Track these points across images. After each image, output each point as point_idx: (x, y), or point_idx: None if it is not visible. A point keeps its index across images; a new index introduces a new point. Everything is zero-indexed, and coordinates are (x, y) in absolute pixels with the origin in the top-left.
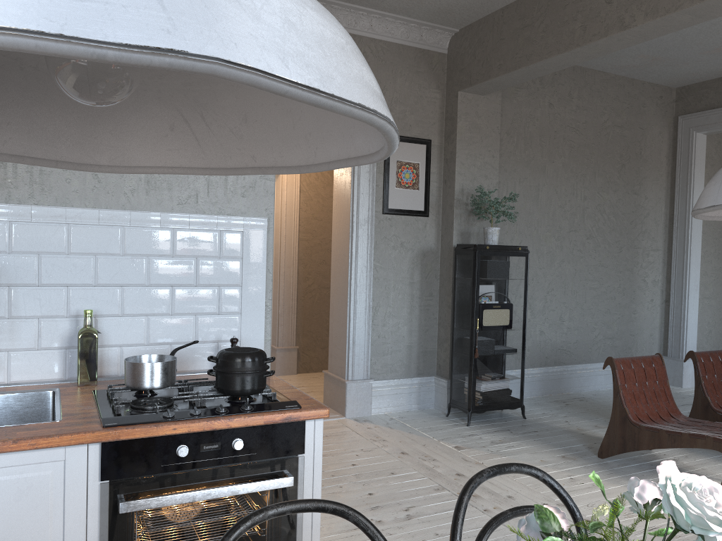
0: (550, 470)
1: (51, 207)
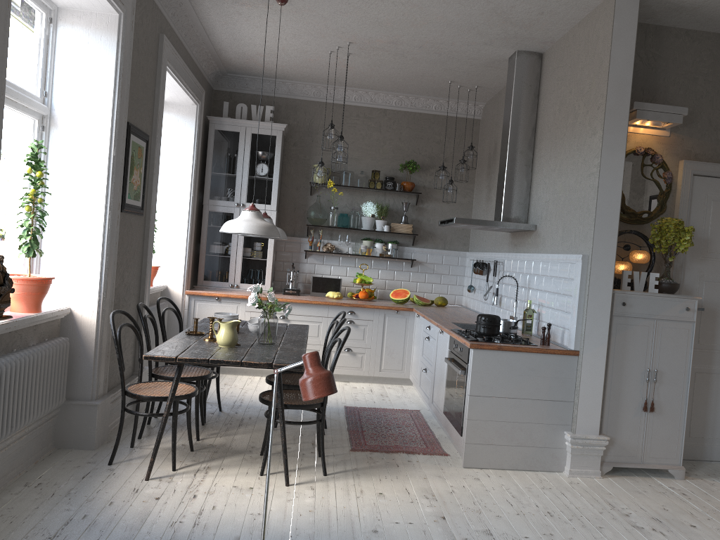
0: None
1: (539, 254)
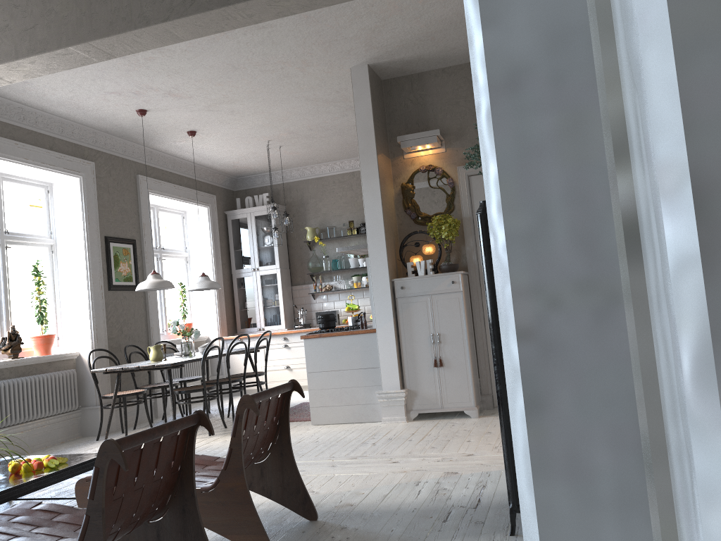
0: (340, 490)
1: None
